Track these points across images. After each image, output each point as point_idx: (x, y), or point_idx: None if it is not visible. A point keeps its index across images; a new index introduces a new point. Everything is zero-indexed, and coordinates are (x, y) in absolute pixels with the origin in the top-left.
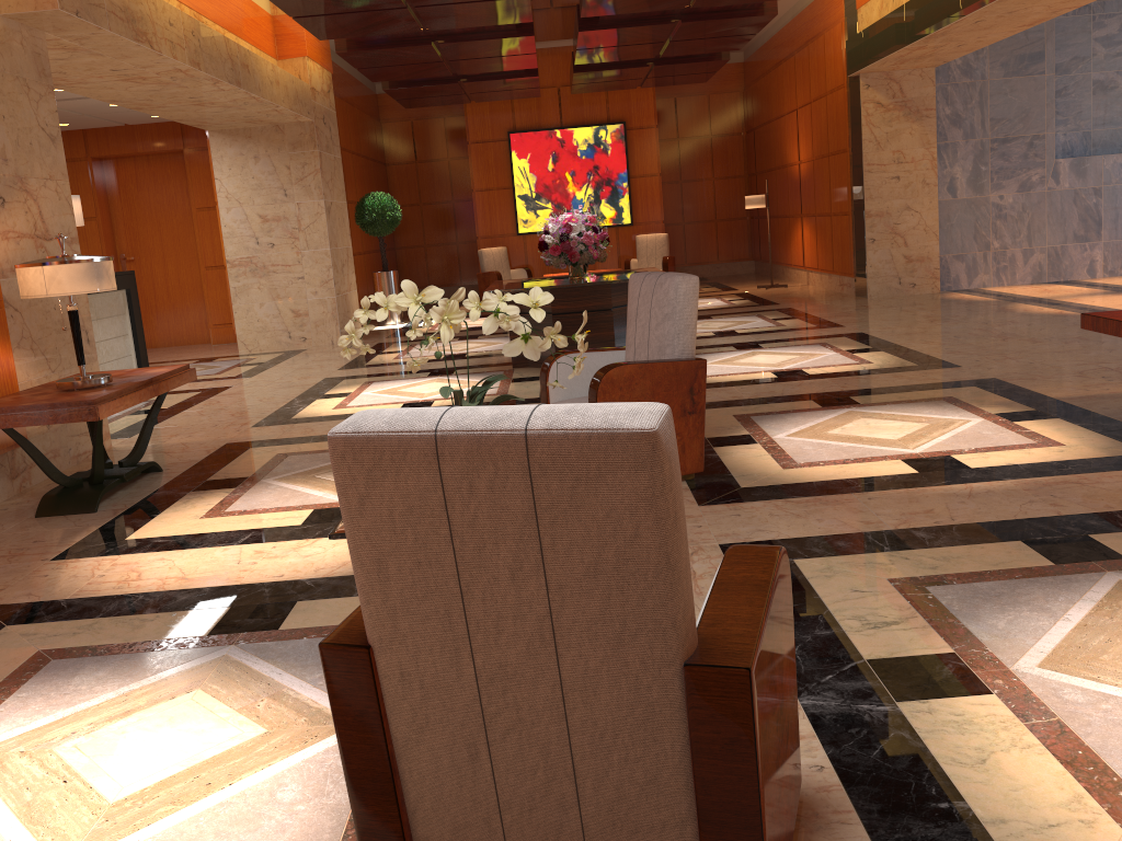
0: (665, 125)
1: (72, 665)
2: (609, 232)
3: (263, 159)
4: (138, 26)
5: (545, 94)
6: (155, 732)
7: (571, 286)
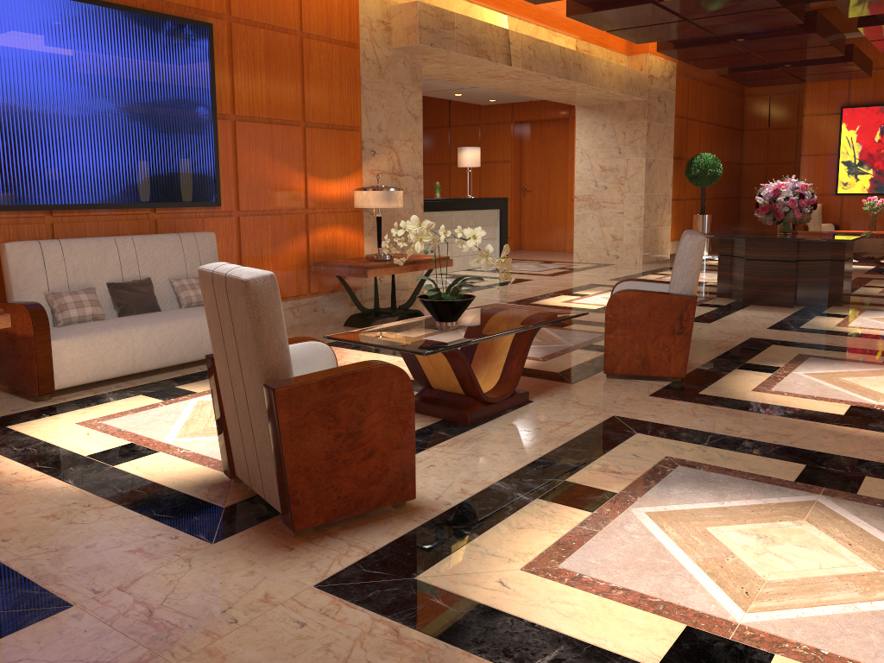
0: None
1: None
2: None
3: (608, 126)
4: (480, 47)
5: (882, 74)
6: None
7: (759, 239)
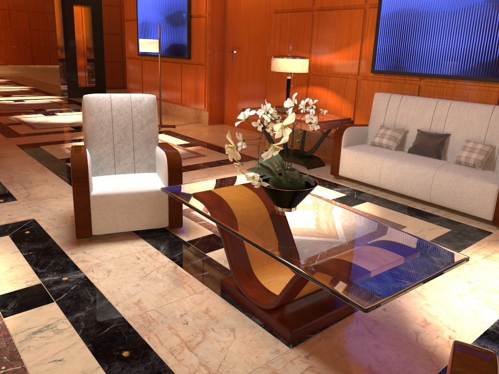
0: None
1: None
2: None
3: None
4: None
5: None
6: None
7: None
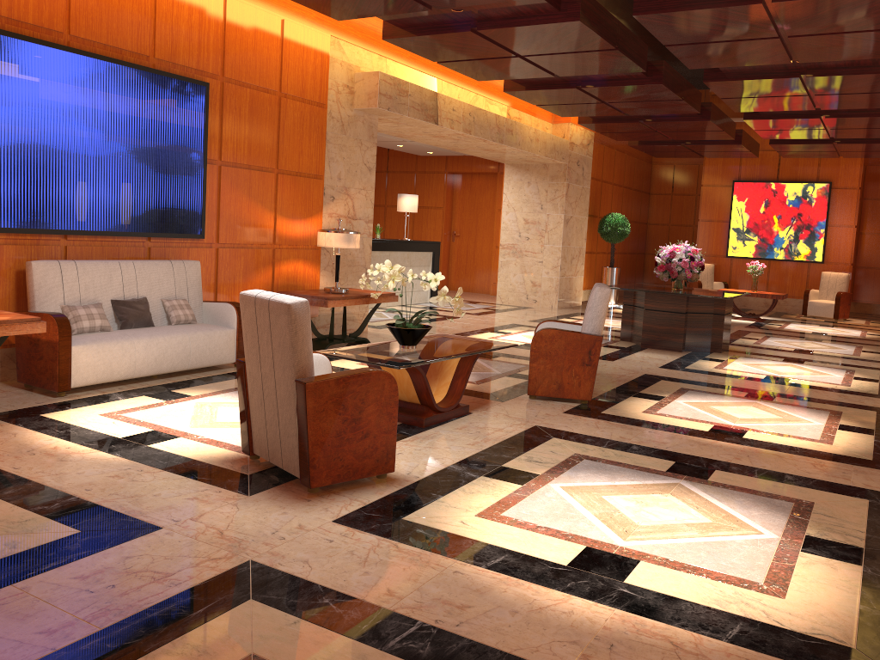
0: None
1: None
2: (802, 266)
3: (532, 184)
4: (428, 113)
5: (768, 155)
6: None
7: (656, 292)
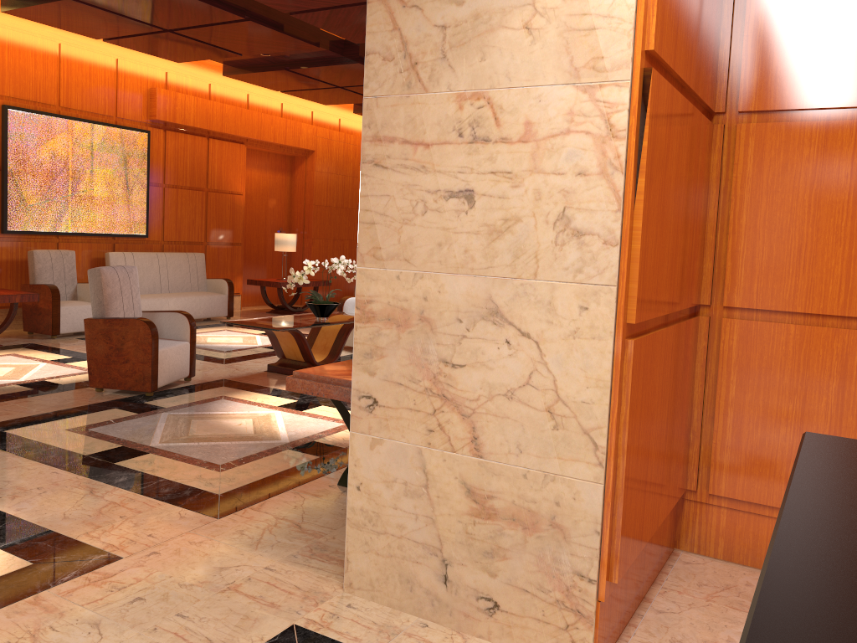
0: None
1: None
2: None
3: None
4: None
5: None
6: None
7: None
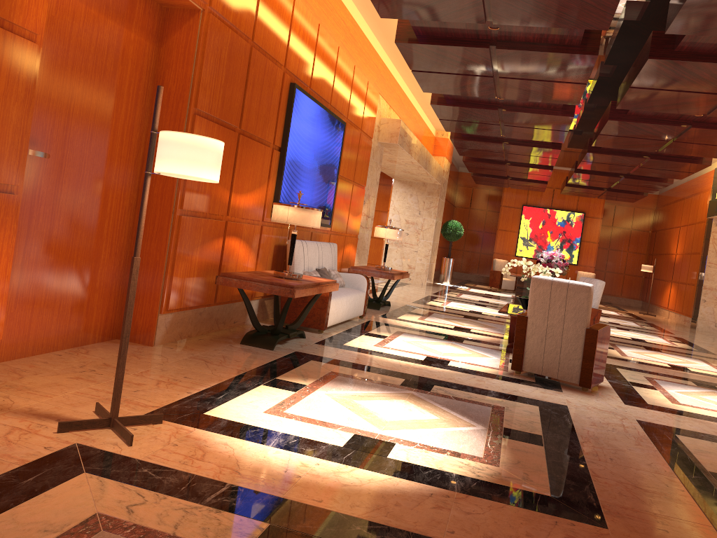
0: (606, 218)
1: (410, 334)
2: None
3: (414, 196)
4: (410, 148)
5: (546, 190)
6: (443, 347)
7: None
